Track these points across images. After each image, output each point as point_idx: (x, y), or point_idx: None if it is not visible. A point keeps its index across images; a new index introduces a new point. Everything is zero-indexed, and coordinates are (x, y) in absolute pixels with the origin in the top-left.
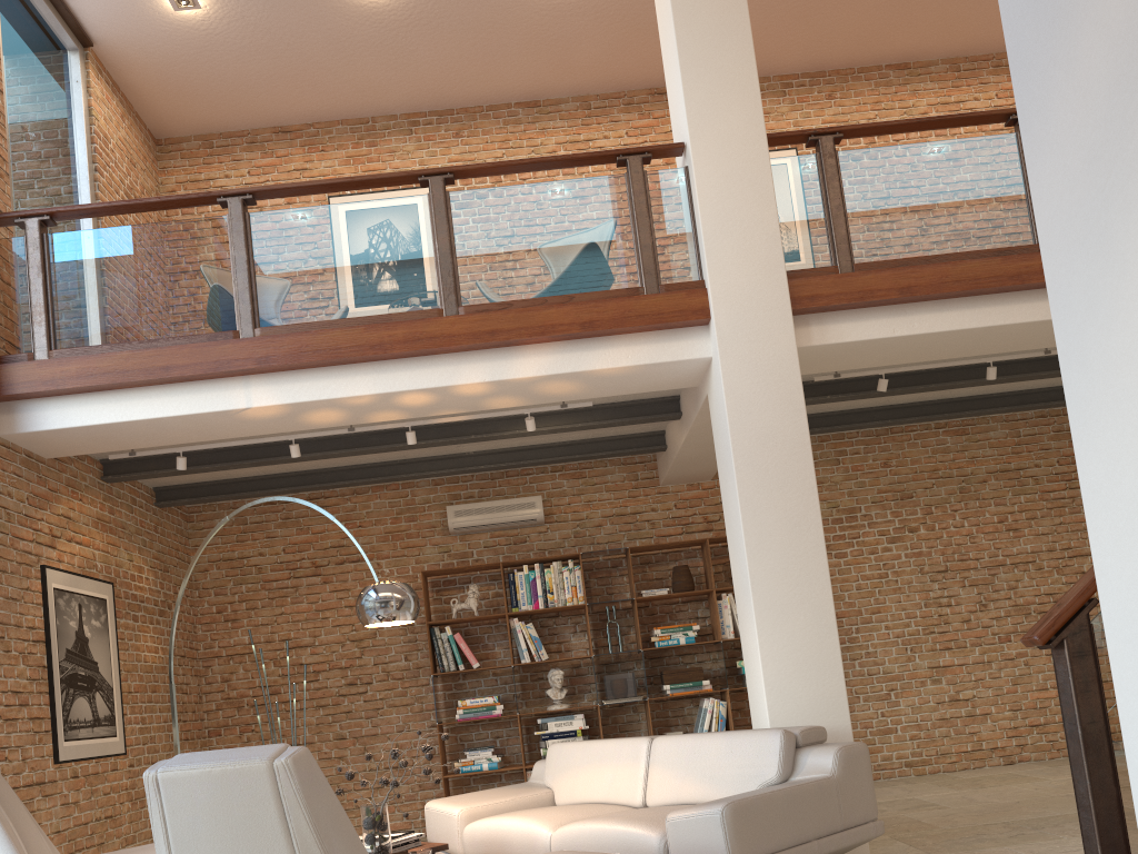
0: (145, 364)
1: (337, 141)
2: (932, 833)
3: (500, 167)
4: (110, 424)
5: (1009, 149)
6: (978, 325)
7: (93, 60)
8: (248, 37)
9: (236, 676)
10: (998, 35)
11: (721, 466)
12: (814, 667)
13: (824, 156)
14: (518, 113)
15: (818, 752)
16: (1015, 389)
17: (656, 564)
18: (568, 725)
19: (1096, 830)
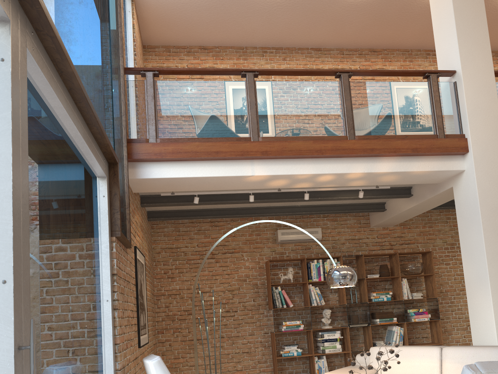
0: (206, 149)
1: (229, 56)
2: None
3: (373, 72)
4: (183, 177)
5: None
6: None
7: (134, 2)
8: (208, 1)
9: (172, 305)
10: None
11: (463, 220)
12: None
13: None
14: (311, 53)
15: None
16: None
17: (368, 263)
18: (333, 336)
19: None
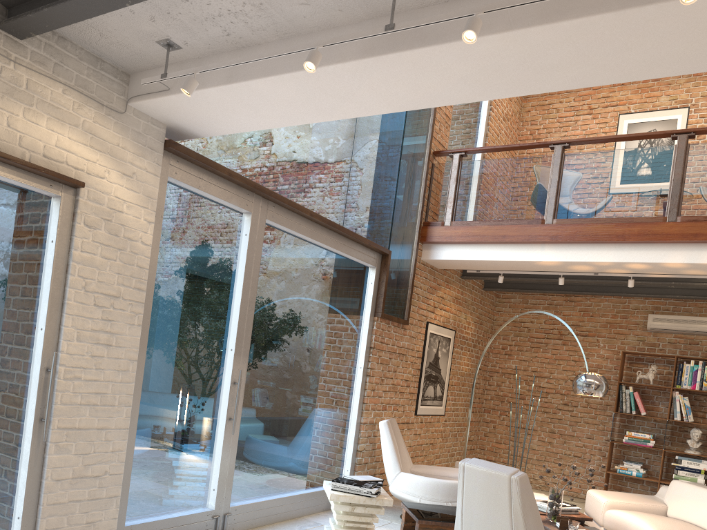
0: (493, 233)
1: None
2: None
3: None
4: (471, 260)
5: None
6: None
7: None
8: None
9: (503, 384)
10: None
11: None
12: None
13: None
14: None
15: None
16: None
17: None
18: (696, 465)
19: None
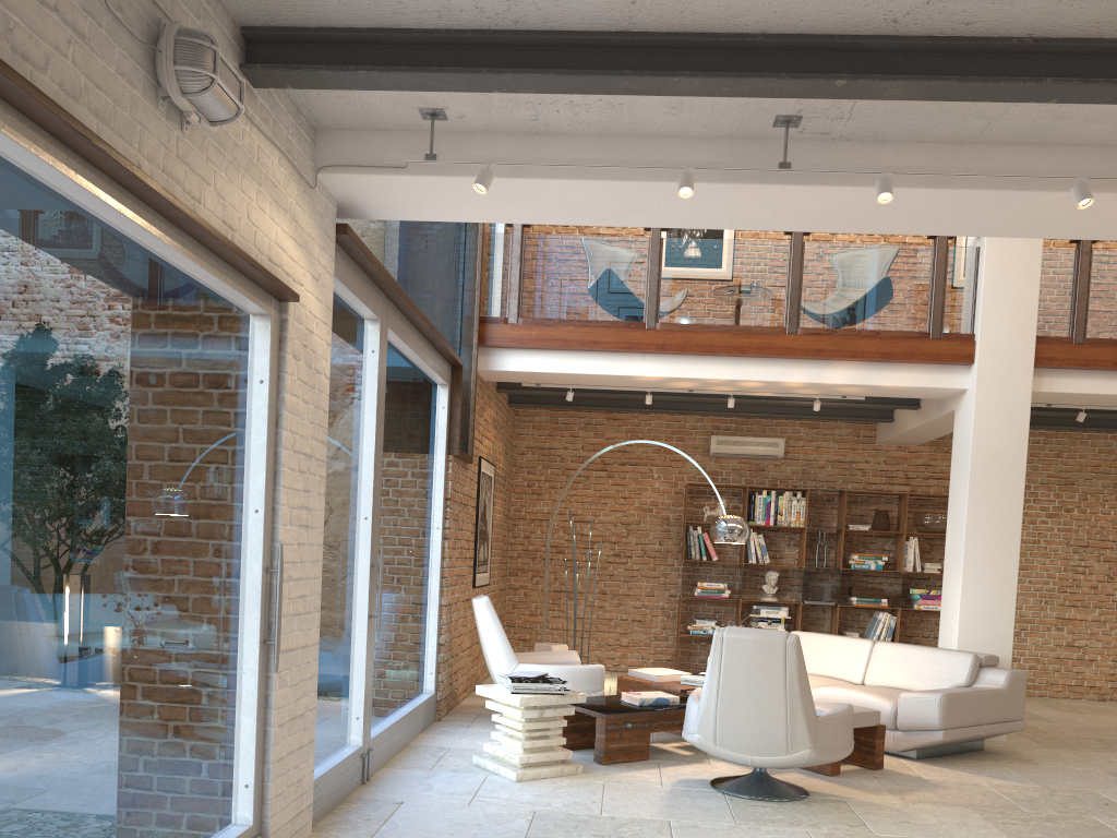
0: (581, 337)
1: None
2: (1047, 736)
3: None
4: (548, 373)
5: None
6: None
7: None
8: None
9: (534, 535)
10: None
11: (955, 465)
12: (994, 615)
13: (1081, 253)
14: None
15: (995, 672)
16: None
17: (860, 504)
18: (775, 614)
19: None
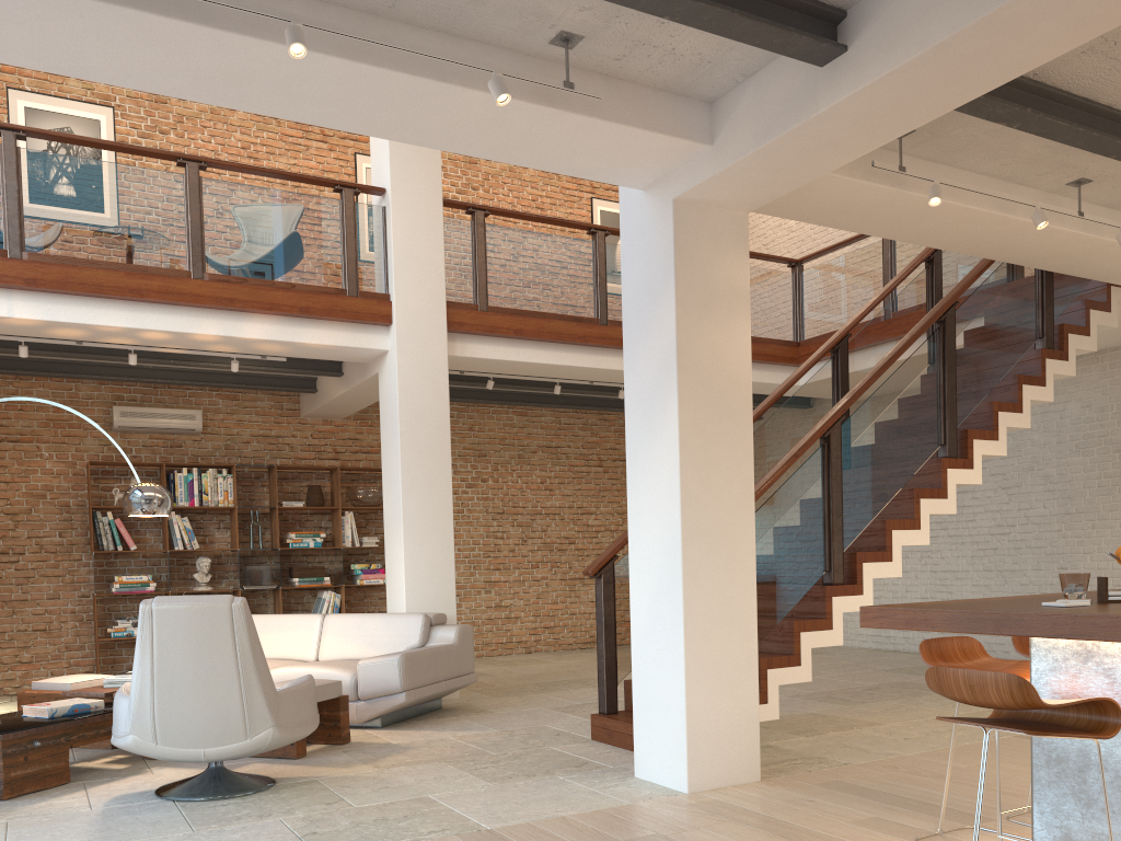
0: None
1: None
2: (493, 688)
3: (246, 169)
4: None
5: (588, 250)
6: (557, 363)
7: None
8: None
9: None
10: None
11: (385, 428)
12: (437, 575)
13: (477, 225)
14: None
15: (445, 629)
16: (564, 393)
17: (292, 480)
18: None
19: (605, 666)
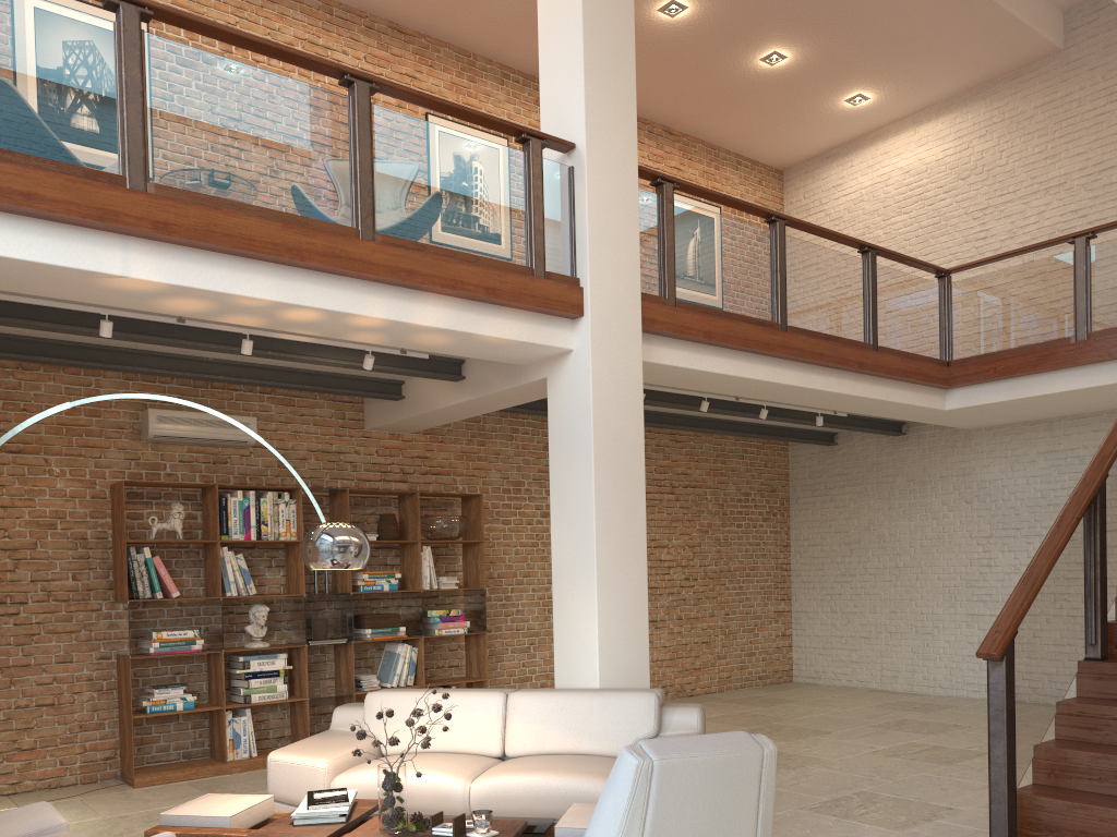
0: None
1: None
2: None
3: (423, 99)
4: None
5: (768, 242)
6: (738, 374)
7: None
8: None
9: None
10: (661, 108)
11: (561, 449)
12: (631, 637)
13: (666, 200)
14: None
15: (682, 712)
16: (658, 410)
17: (354, 507)
18: (270, 664)
19: (1006, 778)
